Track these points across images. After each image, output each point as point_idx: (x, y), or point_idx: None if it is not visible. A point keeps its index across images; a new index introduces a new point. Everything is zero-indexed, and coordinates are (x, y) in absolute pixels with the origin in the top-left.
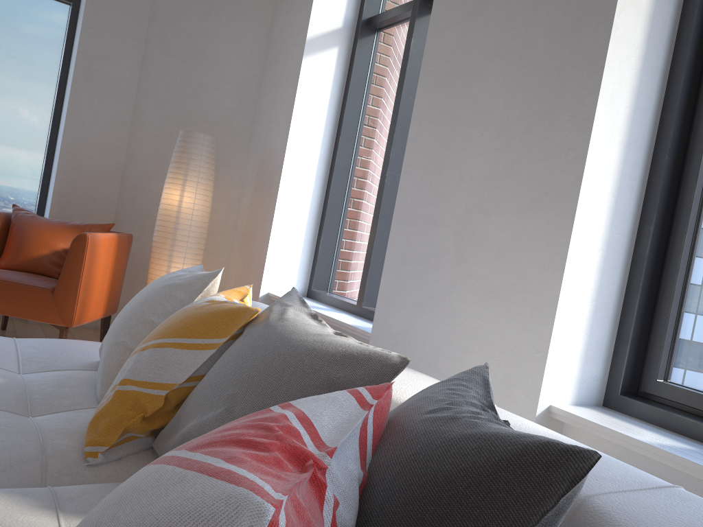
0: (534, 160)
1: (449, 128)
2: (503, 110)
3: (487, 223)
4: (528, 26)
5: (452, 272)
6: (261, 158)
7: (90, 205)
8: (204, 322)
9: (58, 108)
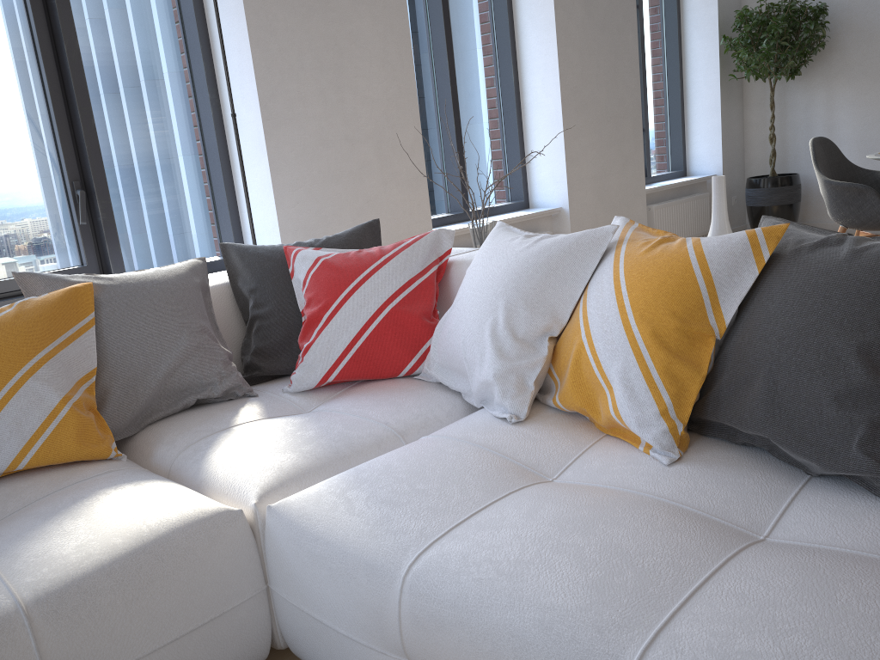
0: None
1: None
2: None
3: None
4: None
5: None
6: None
7: None
8: (57, 317)
9: None
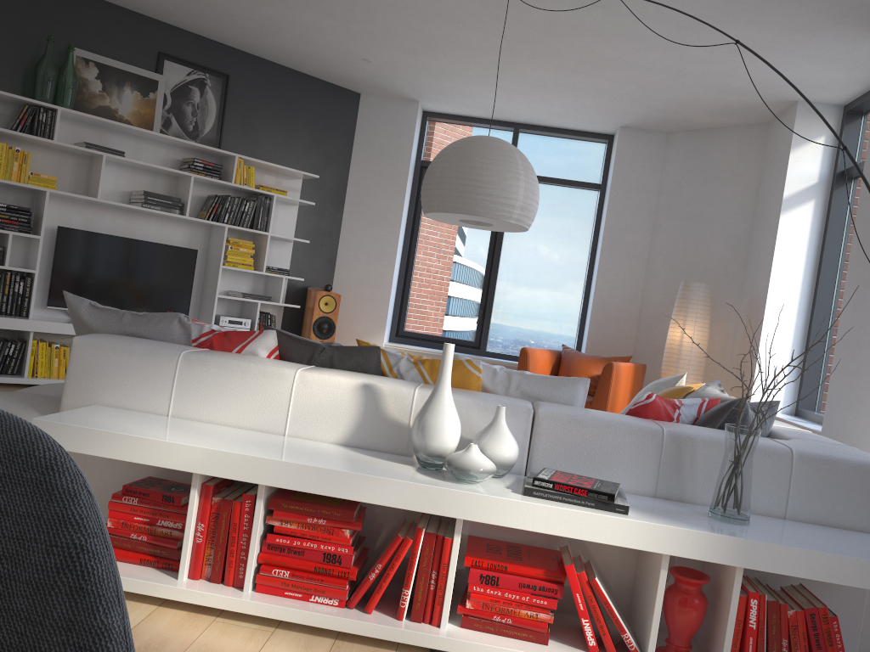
0: None
1: (869, 273)
2: None
3: None
4: None
5: (868, 380)
6: (750, 297)
7: (614, 343)
8: (669, 394)
9: (590, 270)
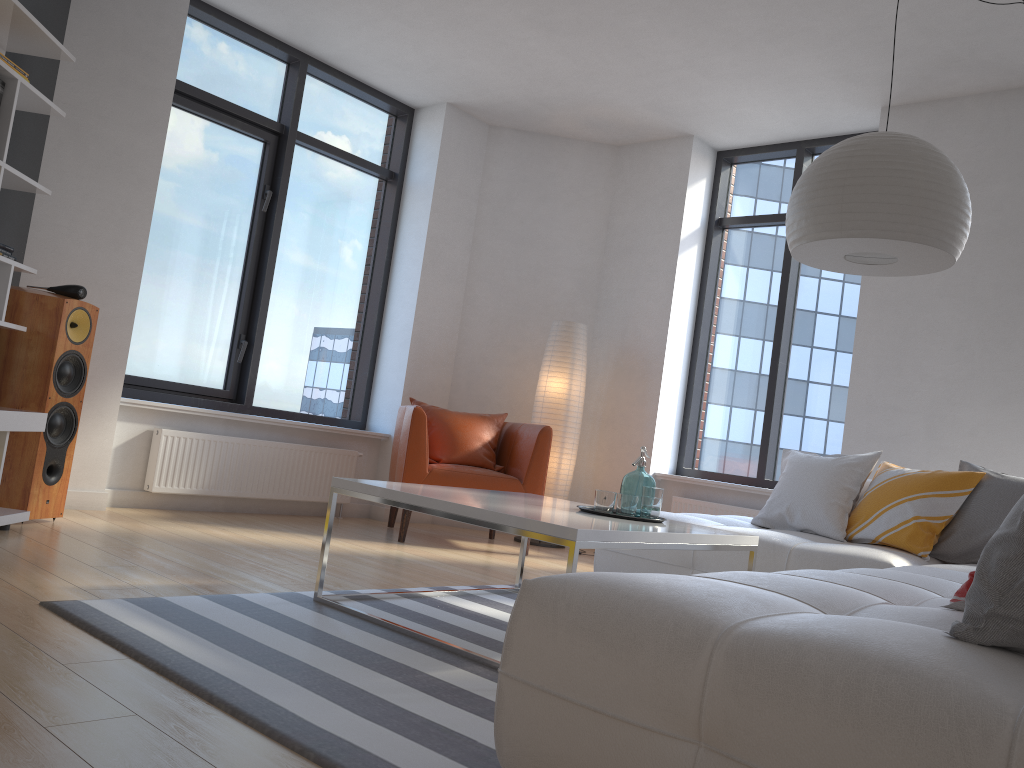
0: (995, 371)
1: (903, 341)
2: (959, 334)
3: (957, 411)
4: (974, 279)
5: (926, 446)
6: (620, 344)
7: (431, 393)
8: (946, 481)
9: (384, 290)
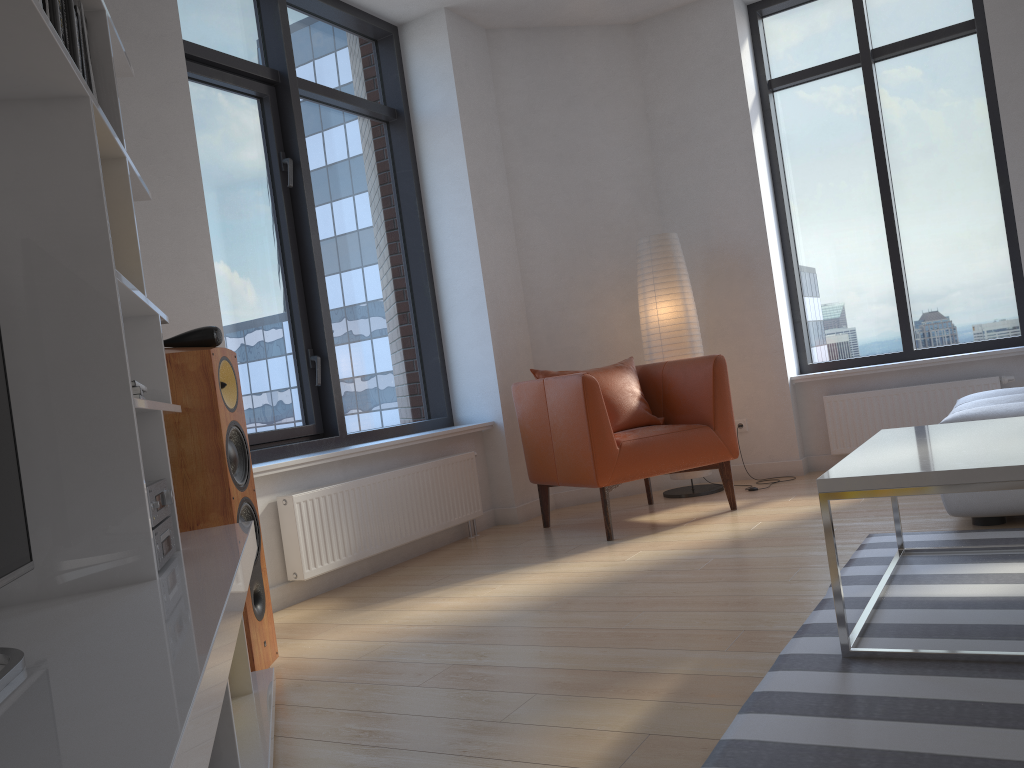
0: None
1: None
2: None
3: None
4: None
5: None
6: (706, 247)
7: (517, 360)
8: None
9: (427, 254)
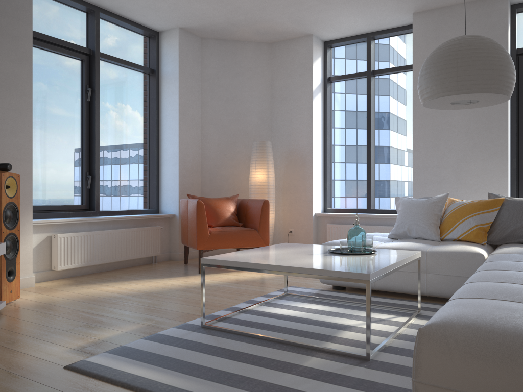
0: (485, 143)
1: (437, 133)
2: (465, 126)
3: (469, 165)
4: None
5: (455, 184)
6: (287, 149)
7: (192, 188)
8: (487, 205)
9: (157, 135)
